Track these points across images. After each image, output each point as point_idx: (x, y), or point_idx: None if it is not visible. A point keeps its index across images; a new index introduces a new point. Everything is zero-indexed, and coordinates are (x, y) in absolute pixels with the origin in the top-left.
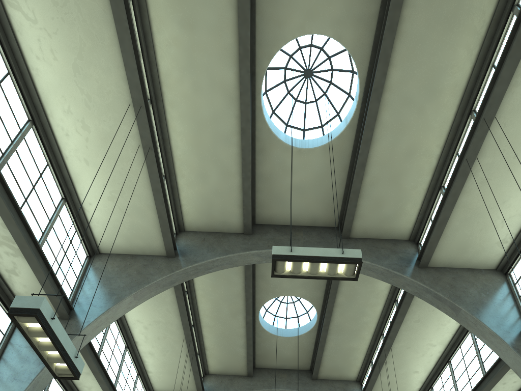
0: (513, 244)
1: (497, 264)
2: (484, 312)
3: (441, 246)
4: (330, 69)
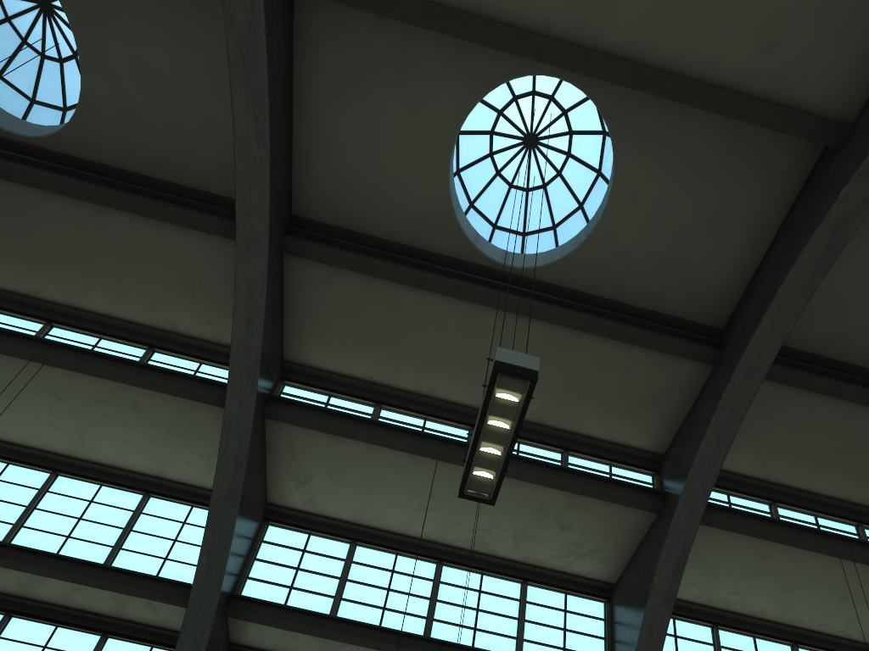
0: (311, 516)
1: (275, 504)
2: (238, 537)
3: (305, 433)
4: (529, 186)
